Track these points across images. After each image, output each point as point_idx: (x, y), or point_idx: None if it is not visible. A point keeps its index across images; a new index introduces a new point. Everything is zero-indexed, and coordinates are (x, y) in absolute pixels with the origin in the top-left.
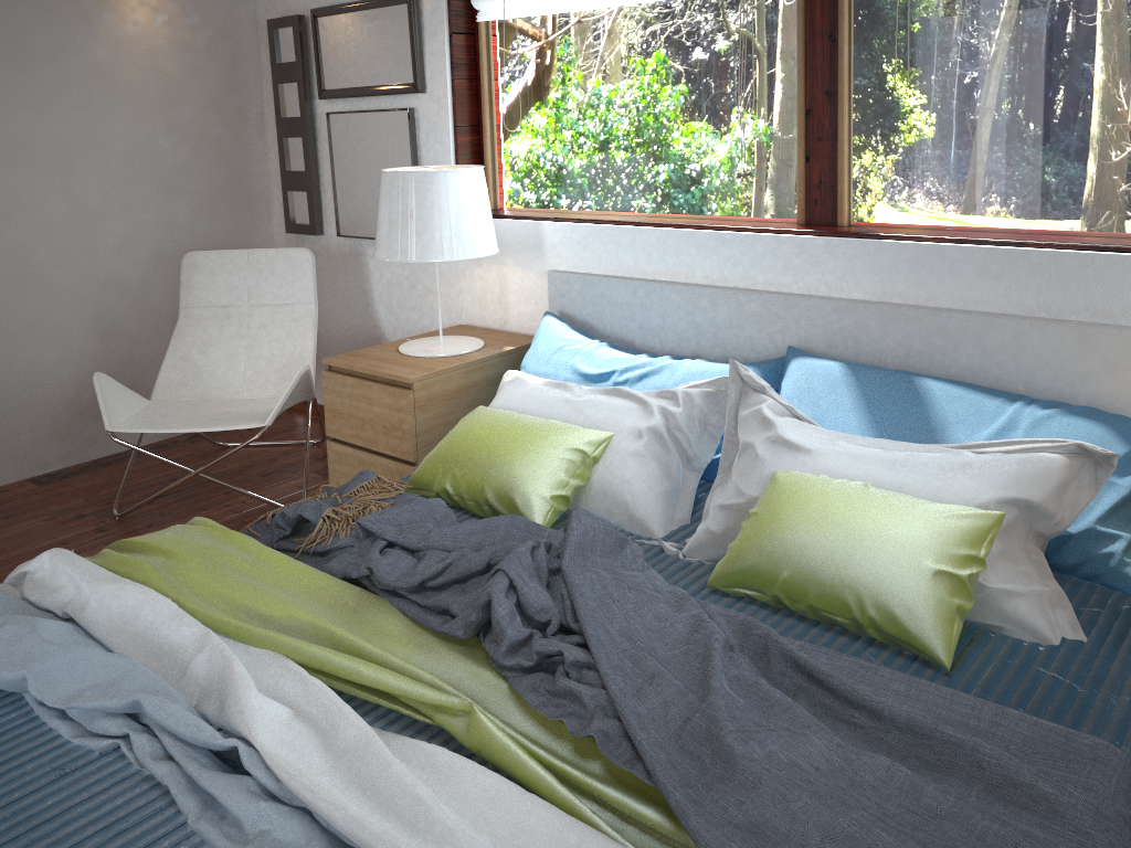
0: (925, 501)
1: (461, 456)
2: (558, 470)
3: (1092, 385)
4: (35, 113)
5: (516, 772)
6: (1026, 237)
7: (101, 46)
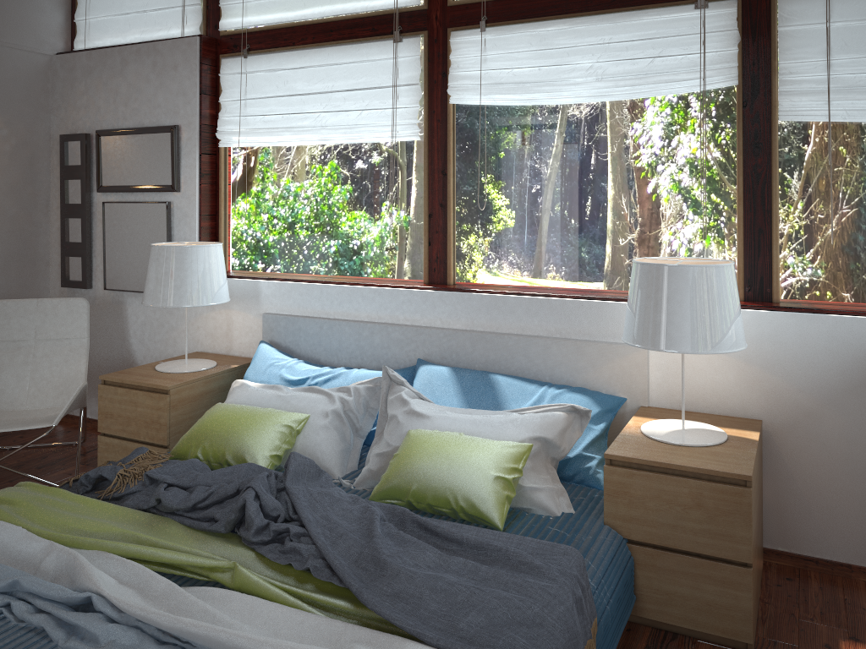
0: (491, 440)
1: (208, 434)
2: (275, 439)
3: (584, 375)
4: None
5: (263, 594)
6: (549, 291)
7: None
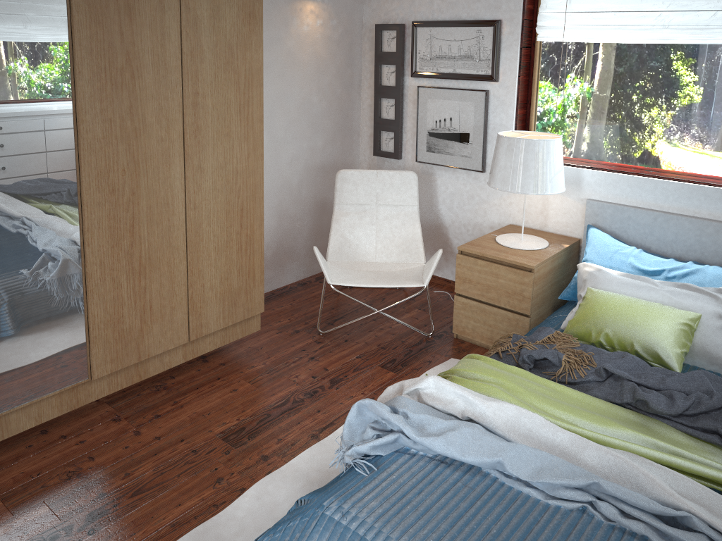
0: None
1: (608, 322)
2: (680, 336)
3: None
4: None
5: None
6: None
7: (291, 39)
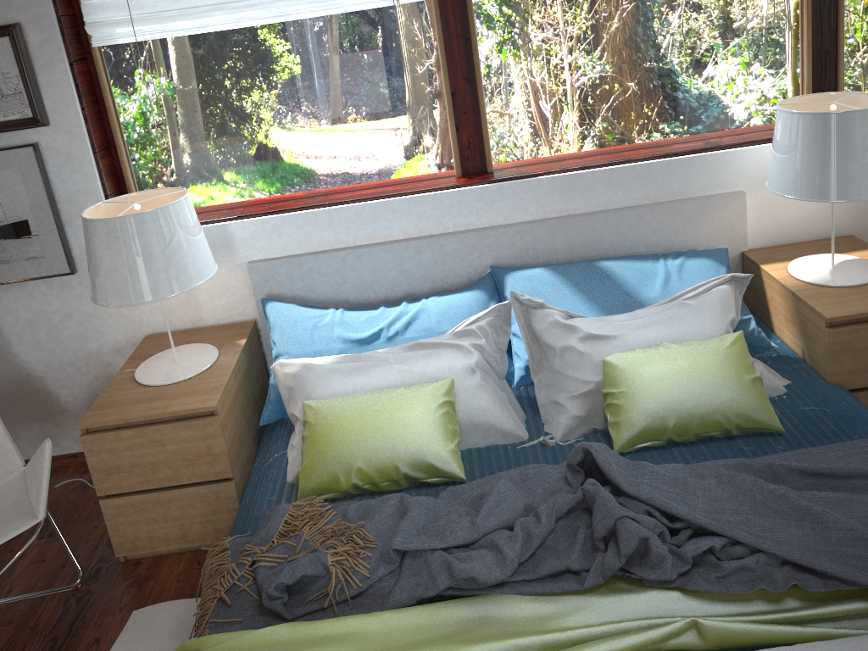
0: (711, 341)
1: (356, 450)
2: (446, 424)
3: (682, 236)
4: None
5: (763, 640)
6: (622, 156)
7: None
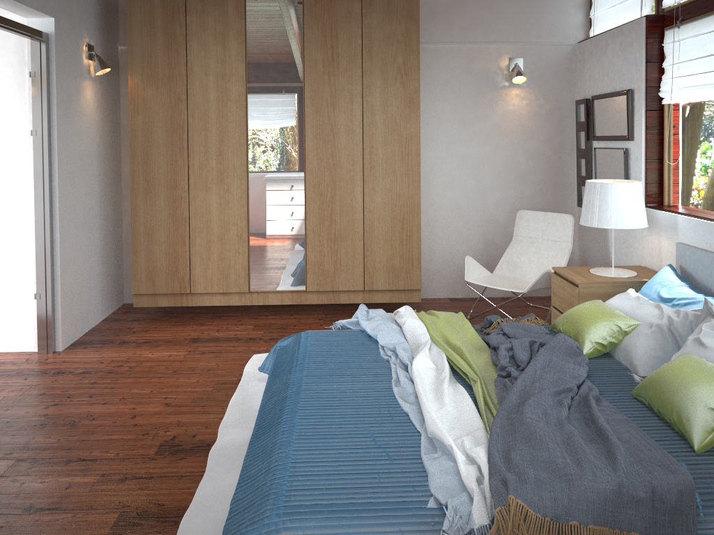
0: None
1: (569, 316)
2: (602, 331)
3: None
4: (466, 144)
5: (477, 400)
6: None
7: (496, 116)
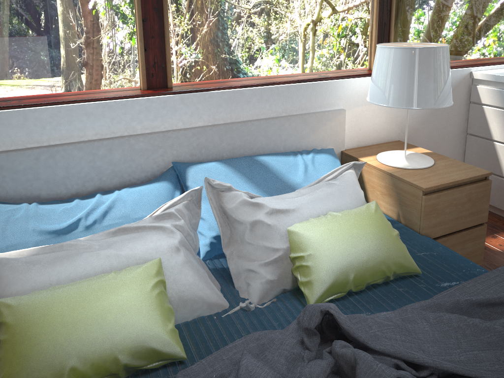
0: (361, 208)
1: (69, 348)
2: (162, 304)
3: (307, 140)
4: None
5: None
6: (268, 81)
7: None
